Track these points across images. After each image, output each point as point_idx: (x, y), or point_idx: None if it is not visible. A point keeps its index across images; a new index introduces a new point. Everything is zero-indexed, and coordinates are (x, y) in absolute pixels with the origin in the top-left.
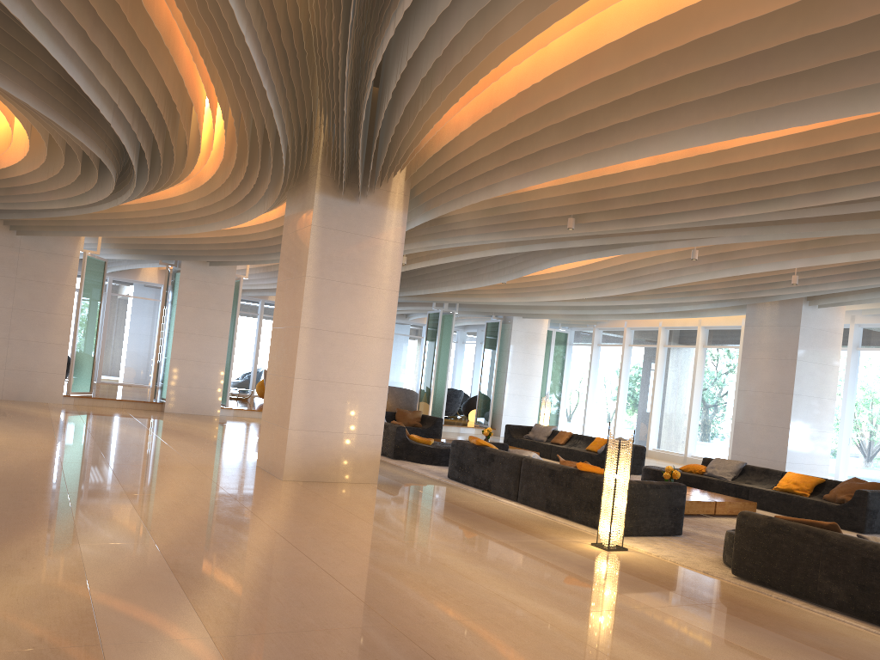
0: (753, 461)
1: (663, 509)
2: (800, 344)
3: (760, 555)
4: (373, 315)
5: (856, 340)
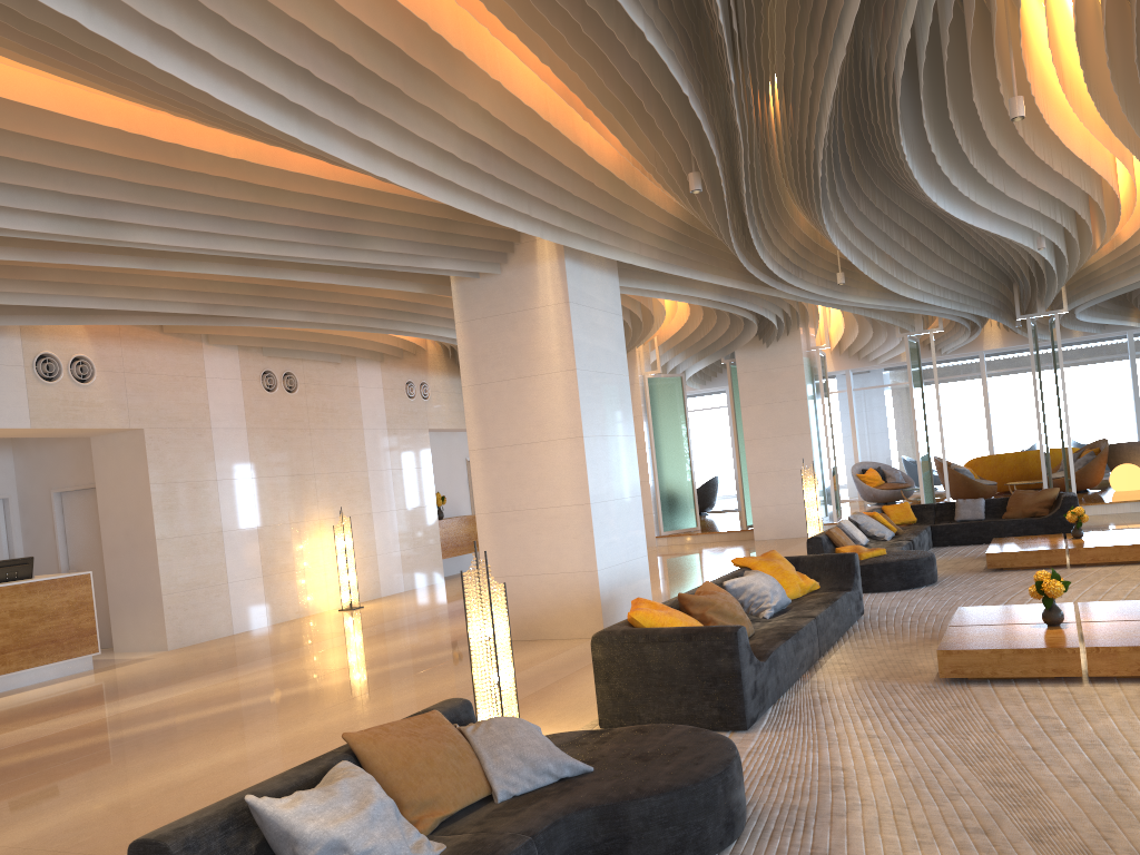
0: None
1: (684, 680)
2: None
3: None
4: (550, 411)
5: None
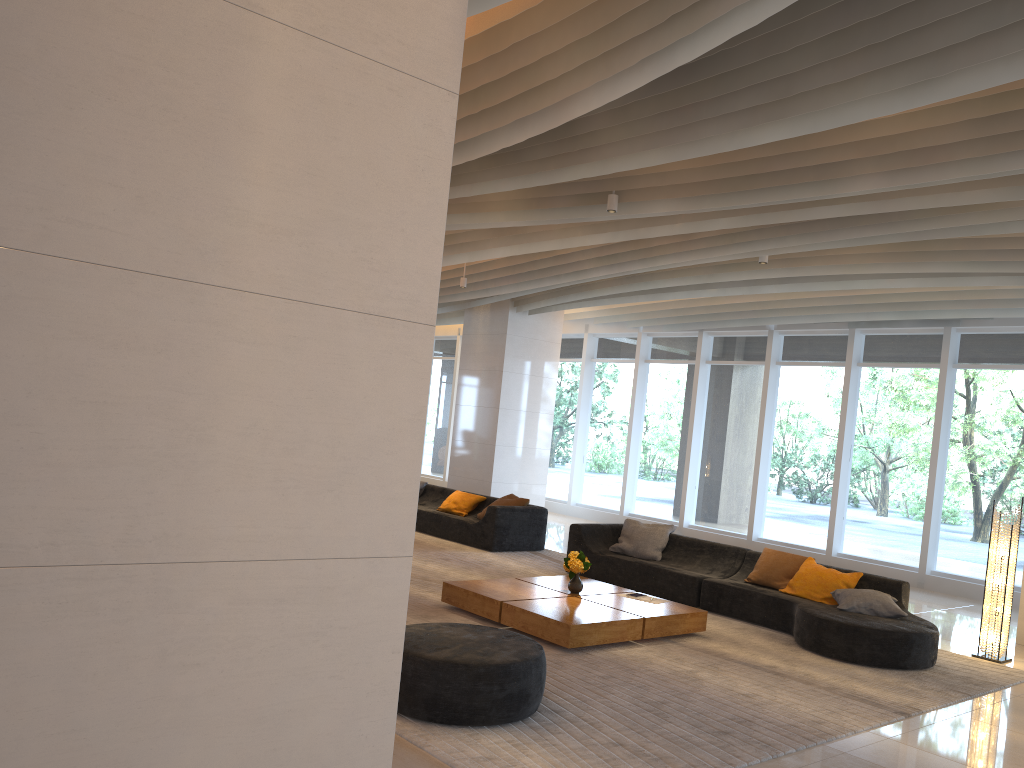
0: (466, 481)
1: None
2: (507, 354)
3: None
4: None
5: (590, 351)
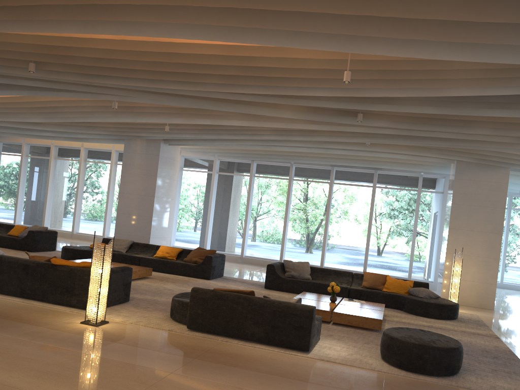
0: (129, 237)
1: (120, 286)
2: (159, 166)
3: (208, 315)
4: None
5: (181, 165)
